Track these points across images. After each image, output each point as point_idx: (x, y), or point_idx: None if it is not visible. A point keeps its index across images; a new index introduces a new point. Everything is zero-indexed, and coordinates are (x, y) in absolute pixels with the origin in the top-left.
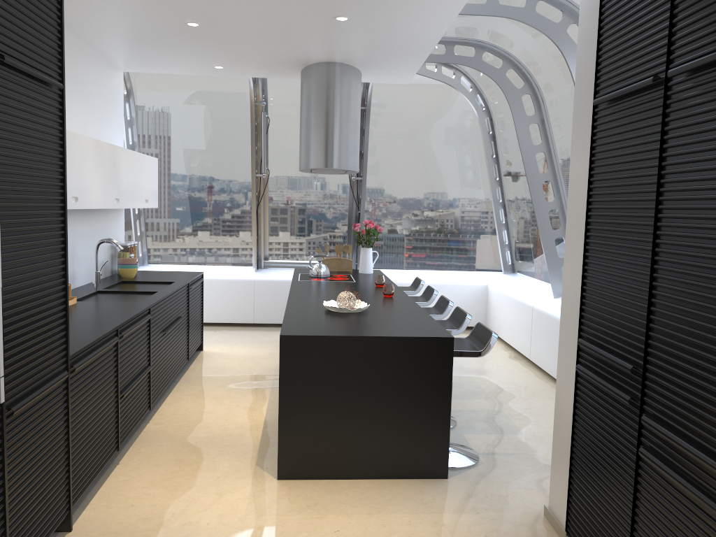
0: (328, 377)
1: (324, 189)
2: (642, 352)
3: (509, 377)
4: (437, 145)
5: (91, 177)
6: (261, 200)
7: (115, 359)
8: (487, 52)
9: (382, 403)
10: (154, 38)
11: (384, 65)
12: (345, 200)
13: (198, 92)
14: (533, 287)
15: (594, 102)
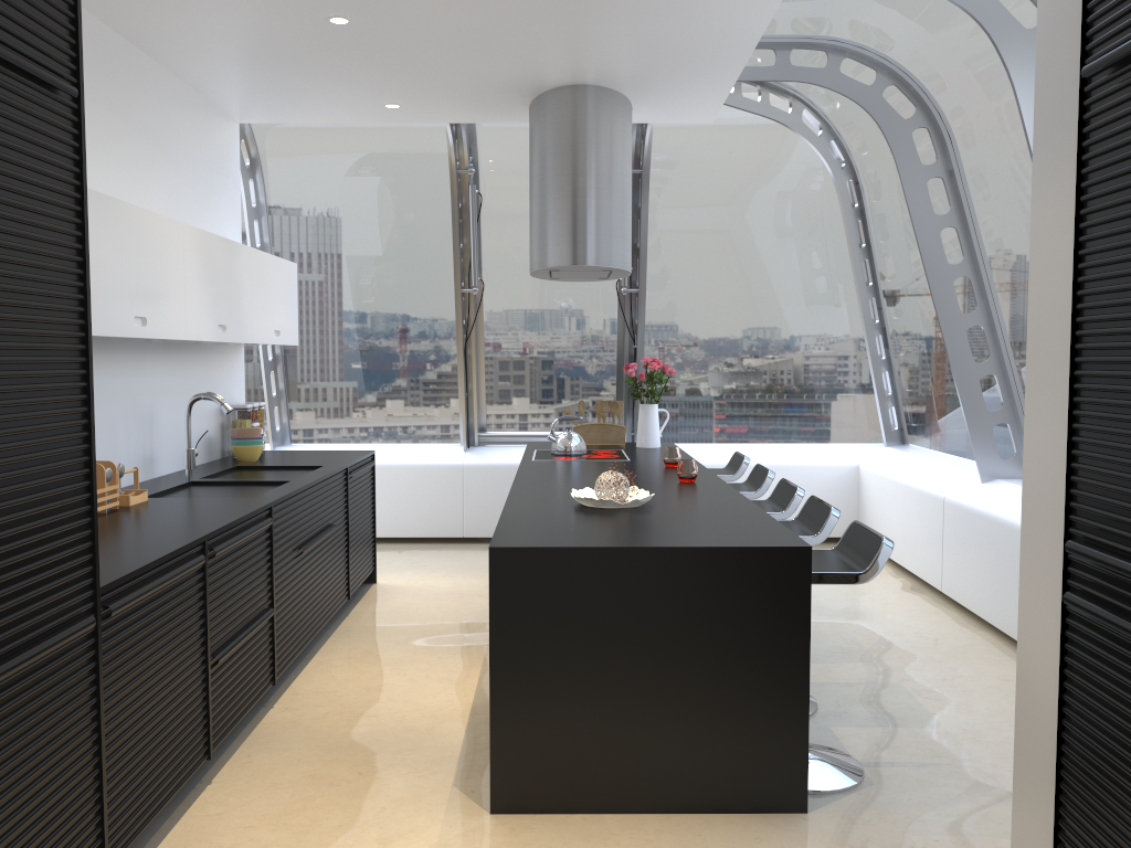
0: (580, 623)
1: (576, 311)
2: None
3: (907, 624)
4: (764, 231)
5: (171, 285)
6: (471, 332)
7: (201, 596)
8: (849, 61)
9: (679, 671)
10: (278, 54)
11: (669, 86)
12: (612, 328)
13: (364, 158)
14: (940, 465)
15: (1085, 71)
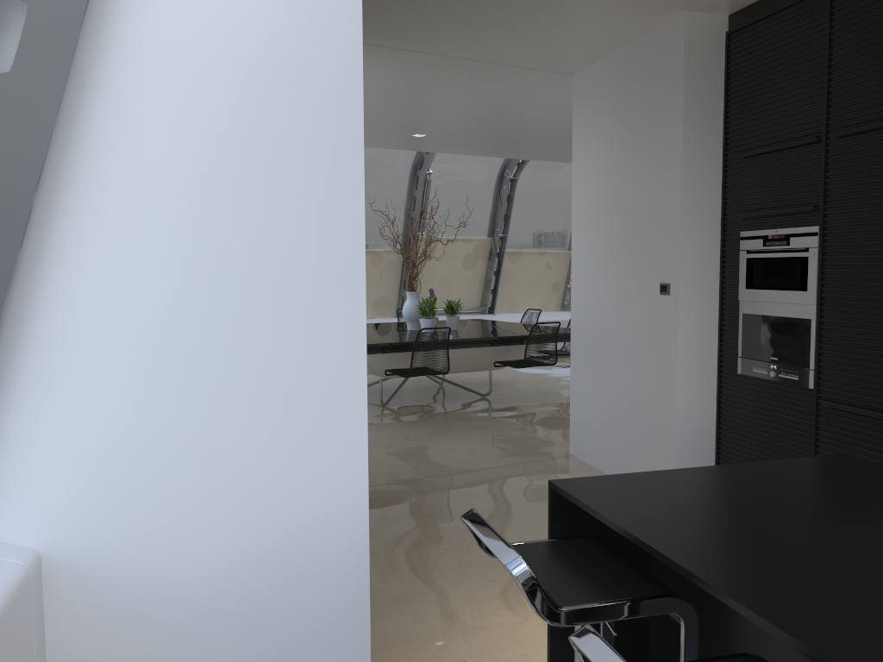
0: None
1: None
2: None
3: None
4: None
5: None
6: None
7: None
8: None
9: None
10: None
11: None
12: None
13: None
14: None
15: None
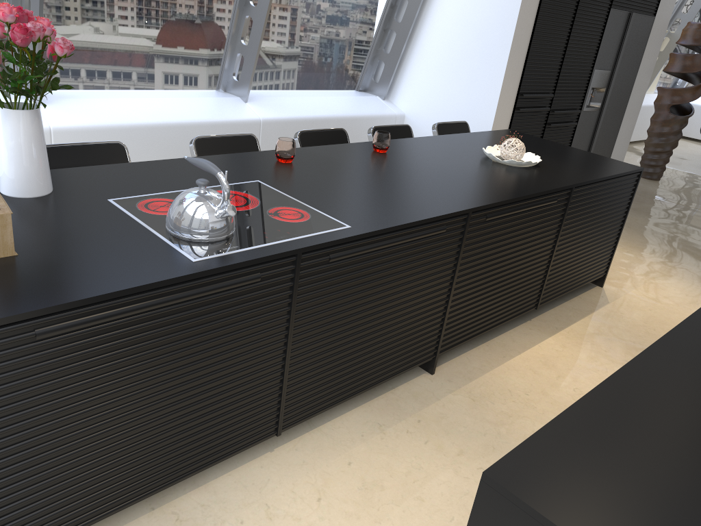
0: None
1: None
2: (552, 87)
3: None
4: None
5: None
6: None
7: None
8: None
9: None
10: None
11: None
12: None
13: None
14: None
15: None
